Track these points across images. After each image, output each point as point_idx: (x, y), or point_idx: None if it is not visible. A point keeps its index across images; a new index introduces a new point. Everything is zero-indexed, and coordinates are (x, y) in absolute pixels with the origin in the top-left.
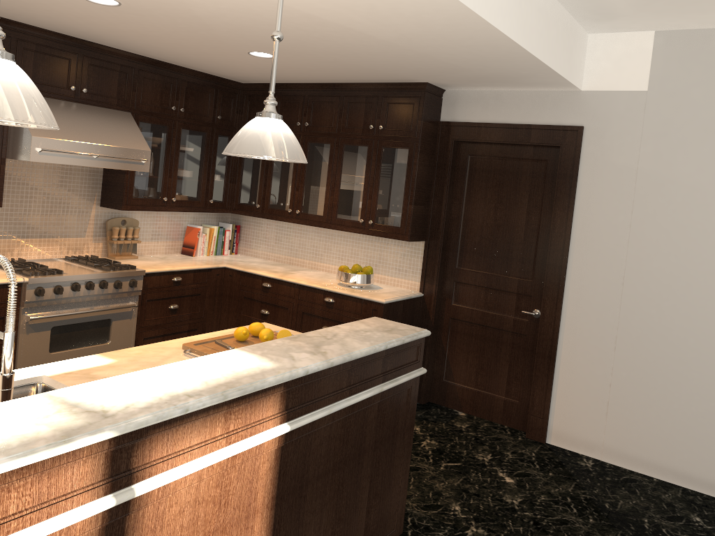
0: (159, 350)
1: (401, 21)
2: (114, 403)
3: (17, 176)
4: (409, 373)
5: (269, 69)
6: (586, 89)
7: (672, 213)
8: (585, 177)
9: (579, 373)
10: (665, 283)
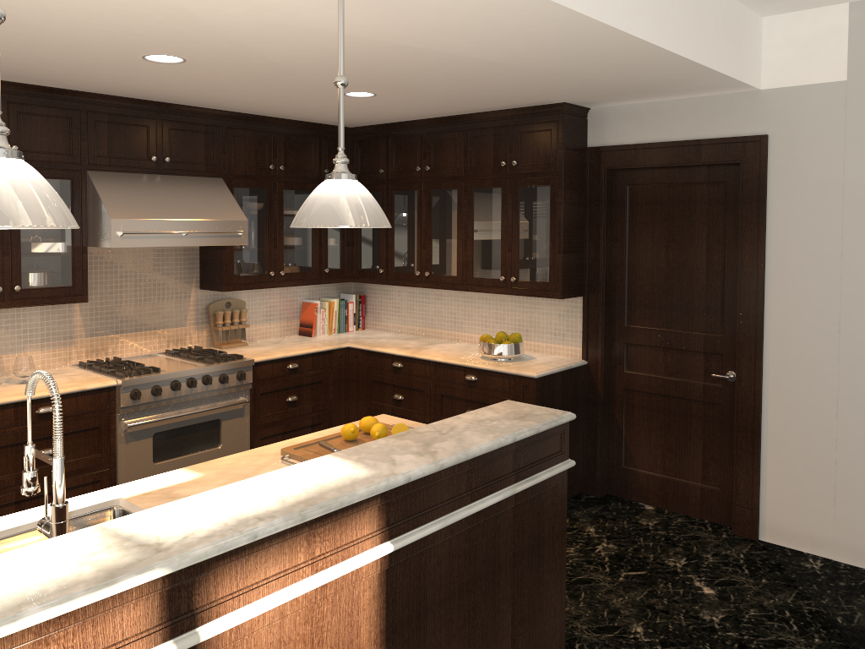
0: (254, 458)
1: (506, 39)
2: (172, 532)
3: (104, 264)
4: (551, 468)
5: (374, 109)
6: (766, 87)
7: None
8: (776, 199)
9: (794, 449)
10: None
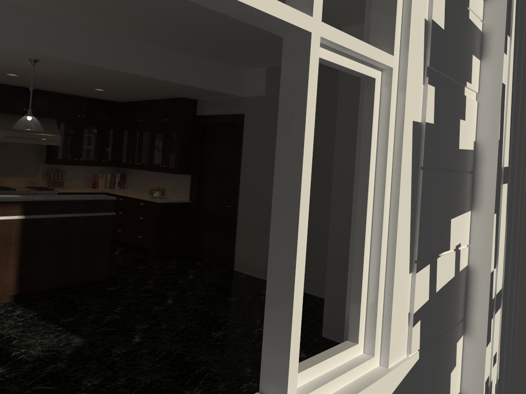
0: None
1: (113, 76)
2: None
3: (3, 149)
4: (103, 213)
5: (115, 95)
6: (245, 96)
7: (273, 152)
8: (245, 138)
9: (244, 233)
10: (271, 186)
